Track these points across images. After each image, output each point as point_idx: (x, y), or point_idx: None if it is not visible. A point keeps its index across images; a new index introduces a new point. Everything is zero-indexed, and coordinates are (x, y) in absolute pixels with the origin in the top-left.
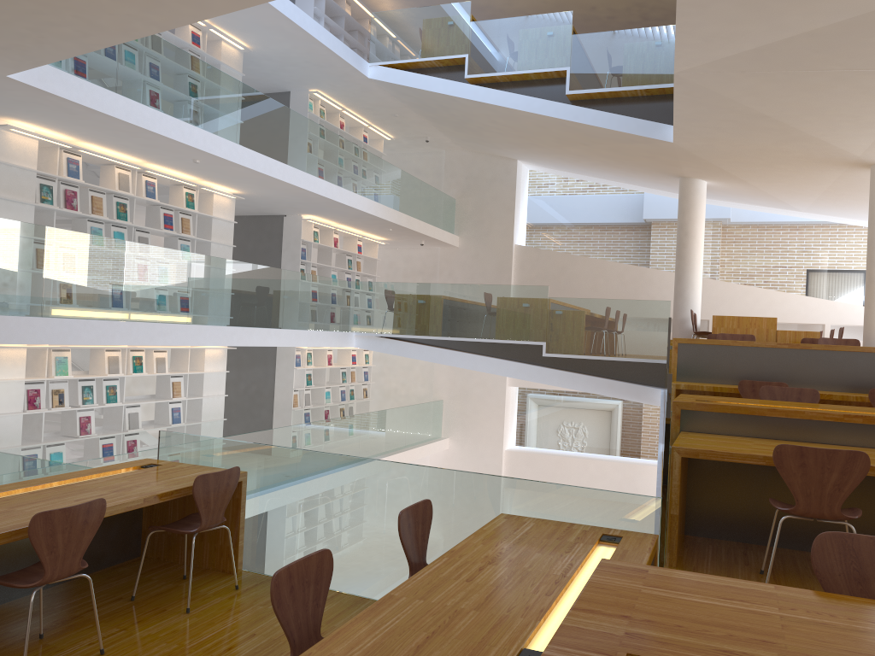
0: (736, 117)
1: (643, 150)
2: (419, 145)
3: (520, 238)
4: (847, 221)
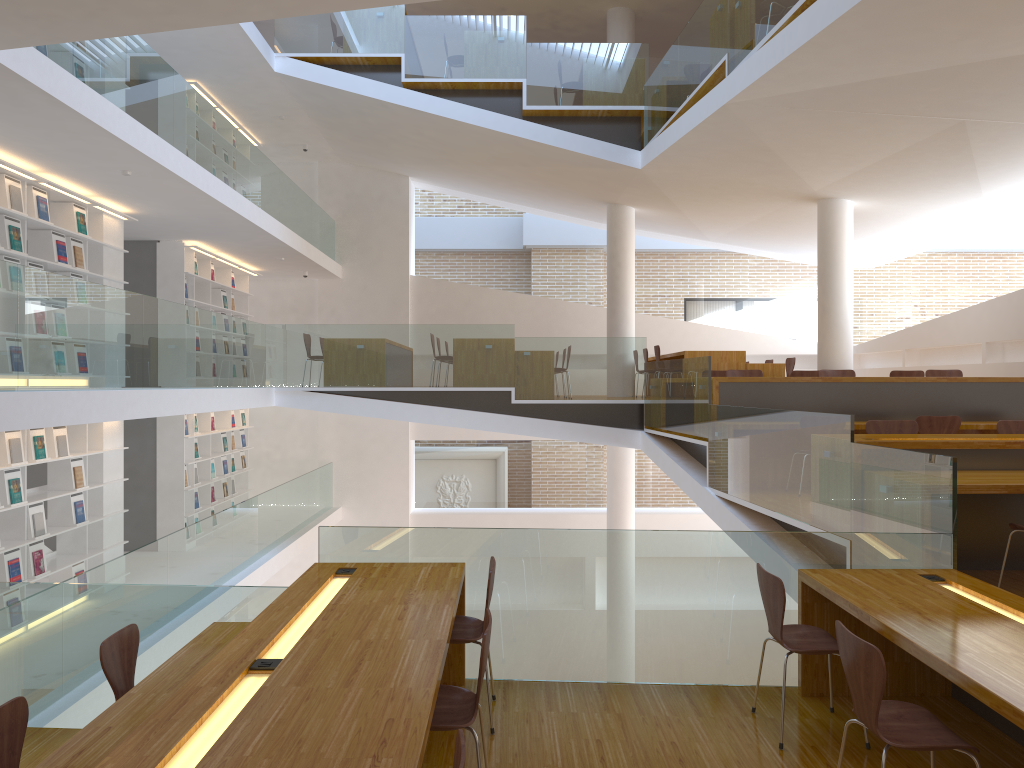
0: (738, 149)
1: (593, 175)
2: (289, 154)
3: (414, 268)
4: (748, 251)
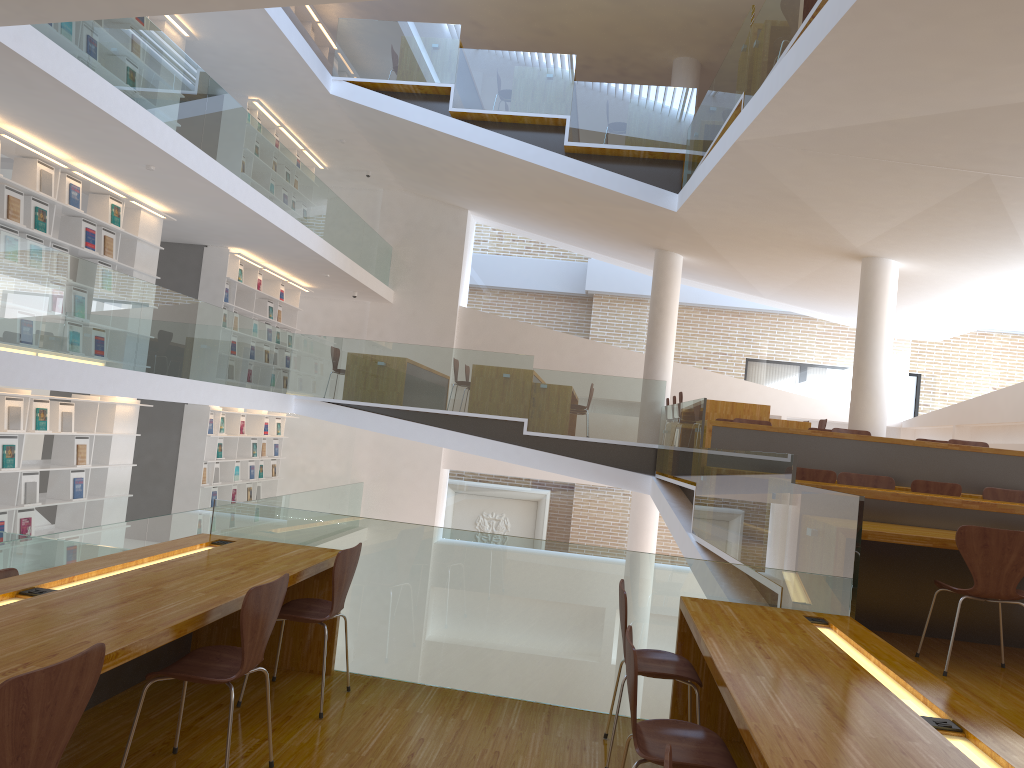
0: (765, 194)
1: (634, 216)
2: (355, 179)
3: (465, 299)
4: (805, 311)
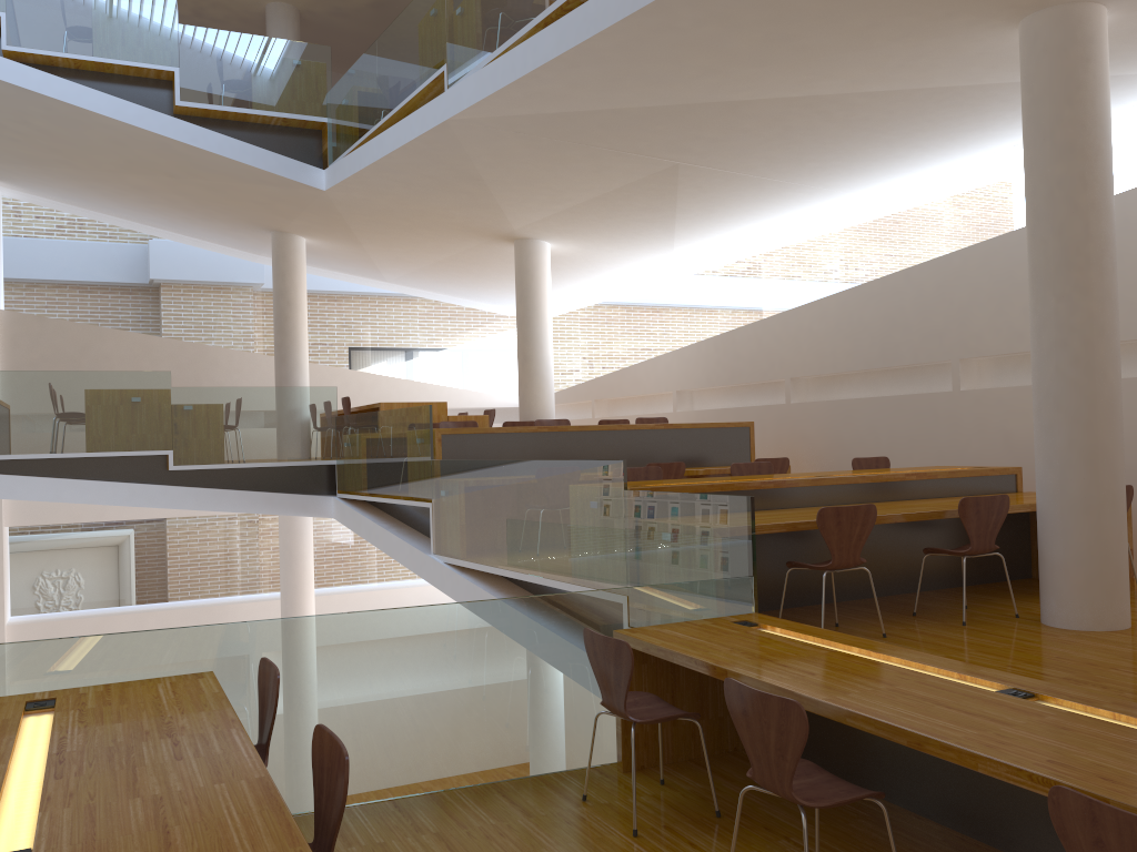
0: (447, 175)
1: (262, 194)
2: None
3: (5, 300)
4: (428, 294)
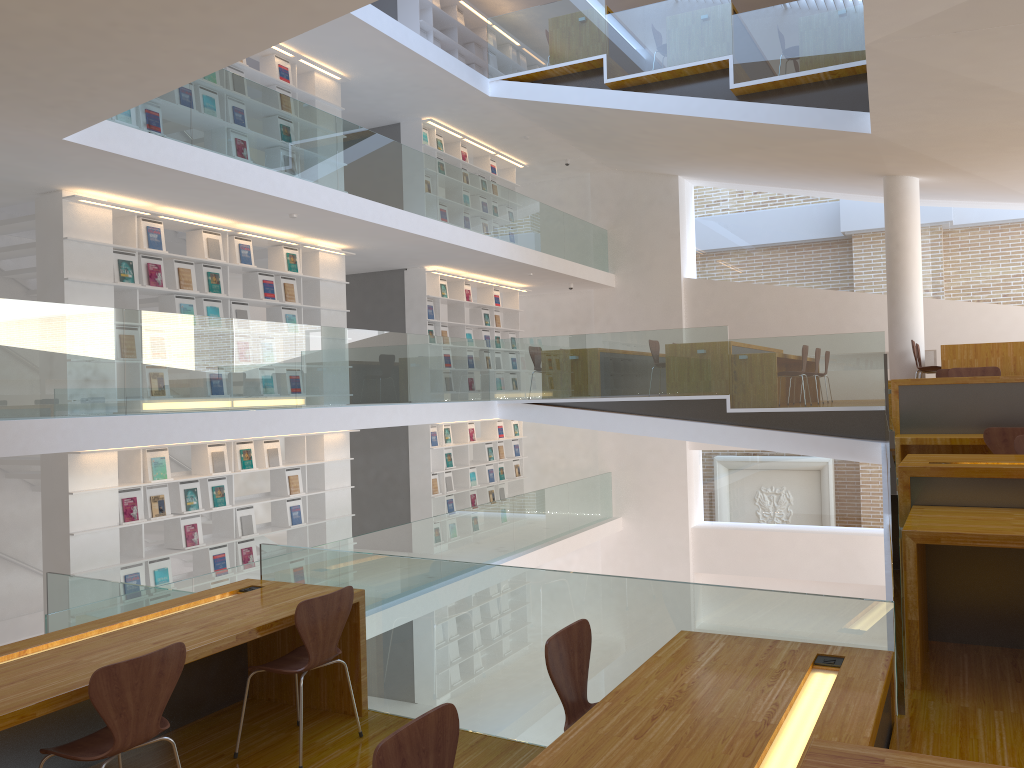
0: (952, 92)
1: (833, 147)
2: (559, 170)
3: (690, 270)
4: None
